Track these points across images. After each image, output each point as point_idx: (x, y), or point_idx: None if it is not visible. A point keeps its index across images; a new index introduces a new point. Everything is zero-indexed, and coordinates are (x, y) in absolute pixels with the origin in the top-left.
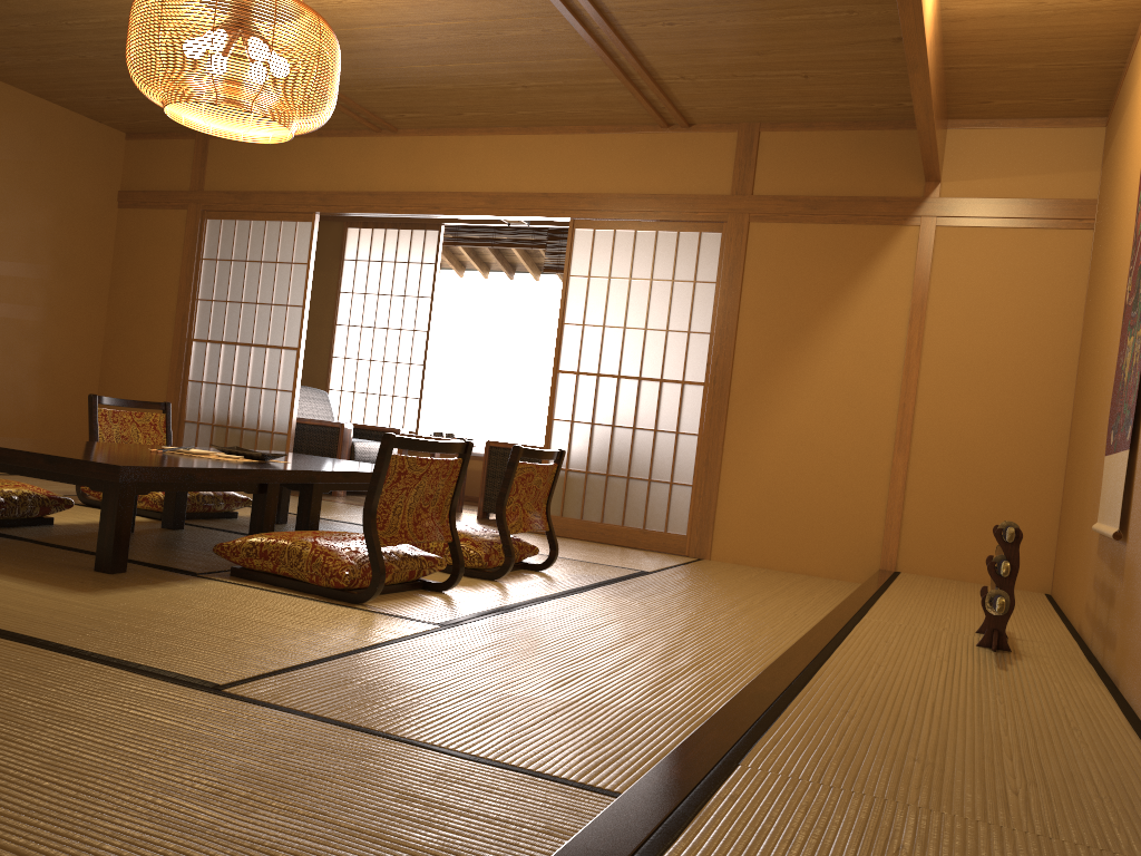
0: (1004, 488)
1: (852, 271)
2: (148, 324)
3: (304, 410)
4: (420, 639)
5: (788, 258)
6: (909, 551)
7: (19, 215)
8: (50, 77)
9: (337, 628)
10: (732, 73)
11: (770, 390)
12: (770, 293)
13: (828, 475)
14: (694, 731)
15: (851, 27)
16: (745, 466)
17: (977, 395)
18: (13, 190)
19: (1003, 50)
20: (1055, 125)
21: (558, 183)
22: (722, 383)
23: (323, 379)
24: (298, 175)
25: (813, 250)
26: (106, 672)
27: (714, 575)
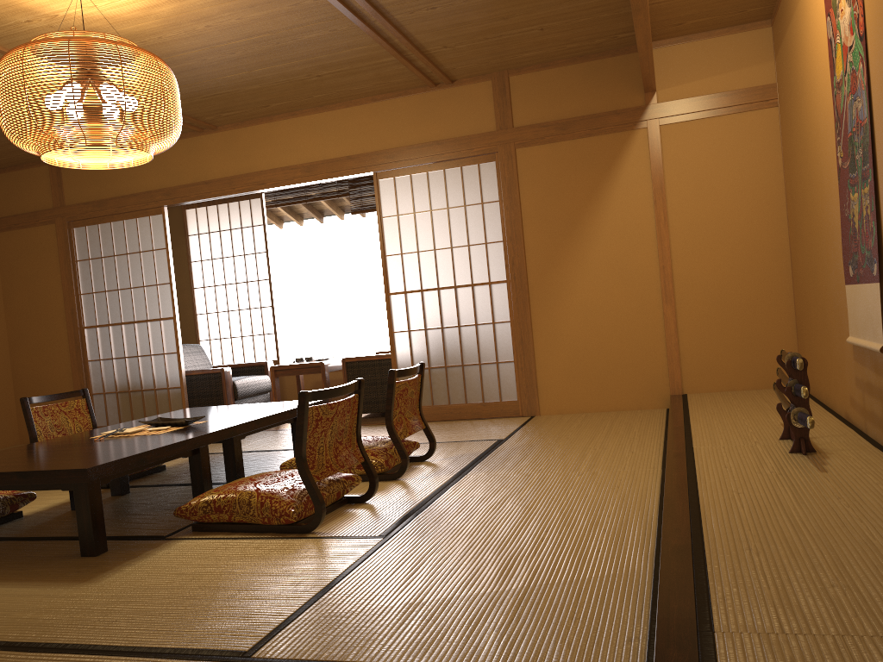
0: (751, 315)
1: (603, 172)
2: (43, 323)
3: (187, 363)
4: (375, 555)
5: (551, 171)
6: (690, 376)
7: None
8: None
9: (305, 562)
10: (484, 36)
11: (559, 276)
12: (543, 201)
13: (617, 332)
14: (658, 605)
15: None
16: (552, 338)
17: (717, 248)
18: None
19: None
20: (734, 31)
21: (357, 146)
22: (521, 278)
23: (193, 333)
24: (142, 178)
25: (570, 161)
26: None
27: (552, 429)
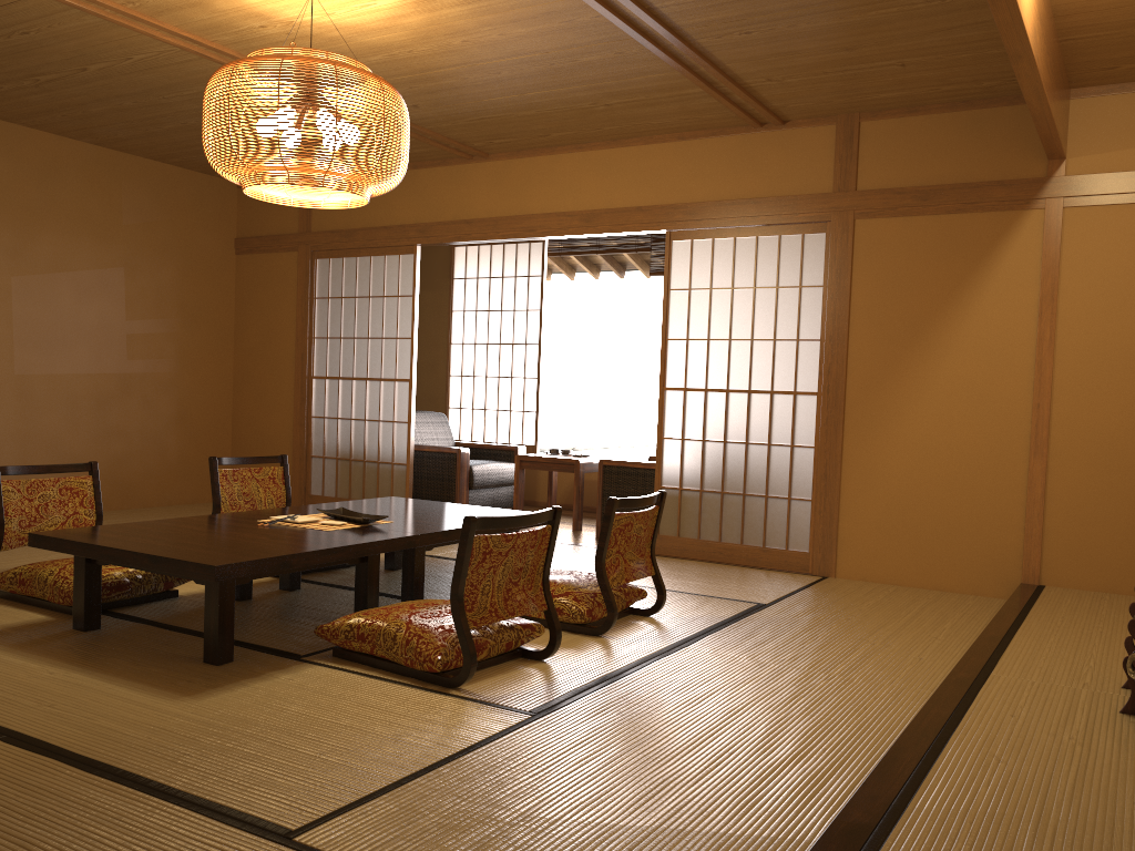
0: None
1: (971, 263)
2: (271, 365)
3: (423, 435)
4: (507, 737)
5: (899, 254)
6: (1054, 562)
7: (145, 275)
8: (160, 143)
9: (424, 728)
10: (821, 70)
11: (888, 397)
12: (882, 294)
13: (958, 484)
14: None
15: (946, 13)
16: (867, 478)
17: (1122, 390)
18: (138, 251)
19: (1125, 16)
20: None
21: (652, 195)
22: (836, 392)
23: (442, 398)
24: (397, 209)
25: (927, 244)
26: (185, 820)
27: (837, 602)
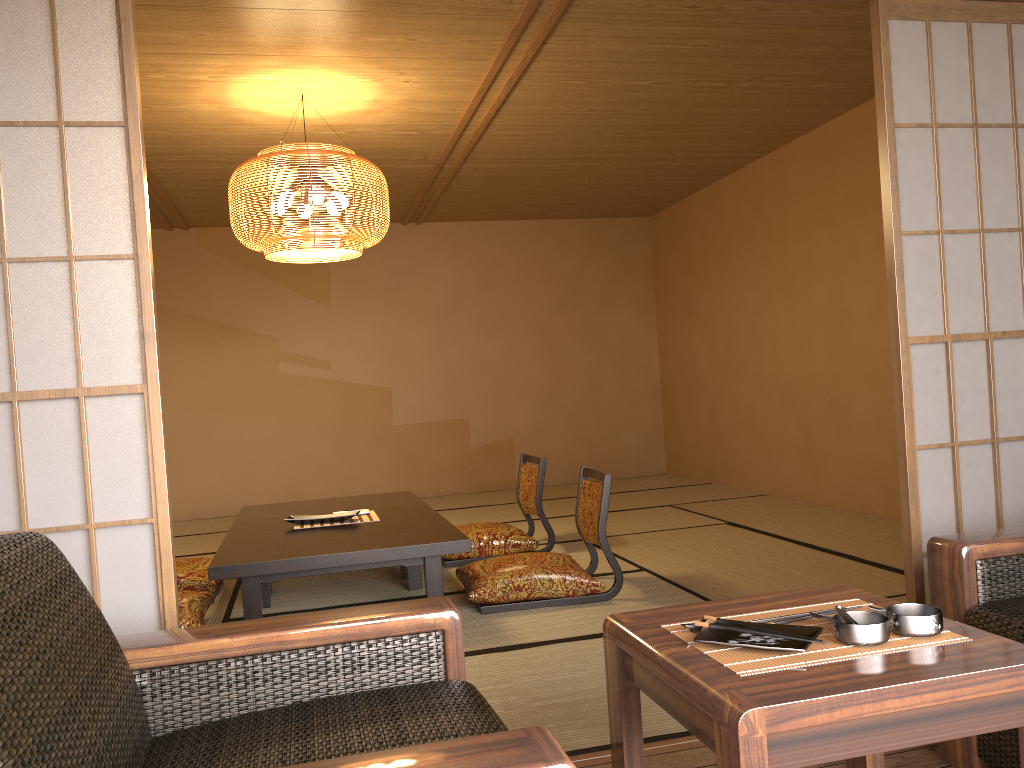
0: None
1: None
2: None
3: None
4: None
5: None
6: None
7: None
8: None
9: None
10: None
11: None
12: None
13: None
14: None
15: None
16: None
17: None
18: None
19: None
20: None
21: None
22: None
23: None
24: None
25: None
26: None
27: None
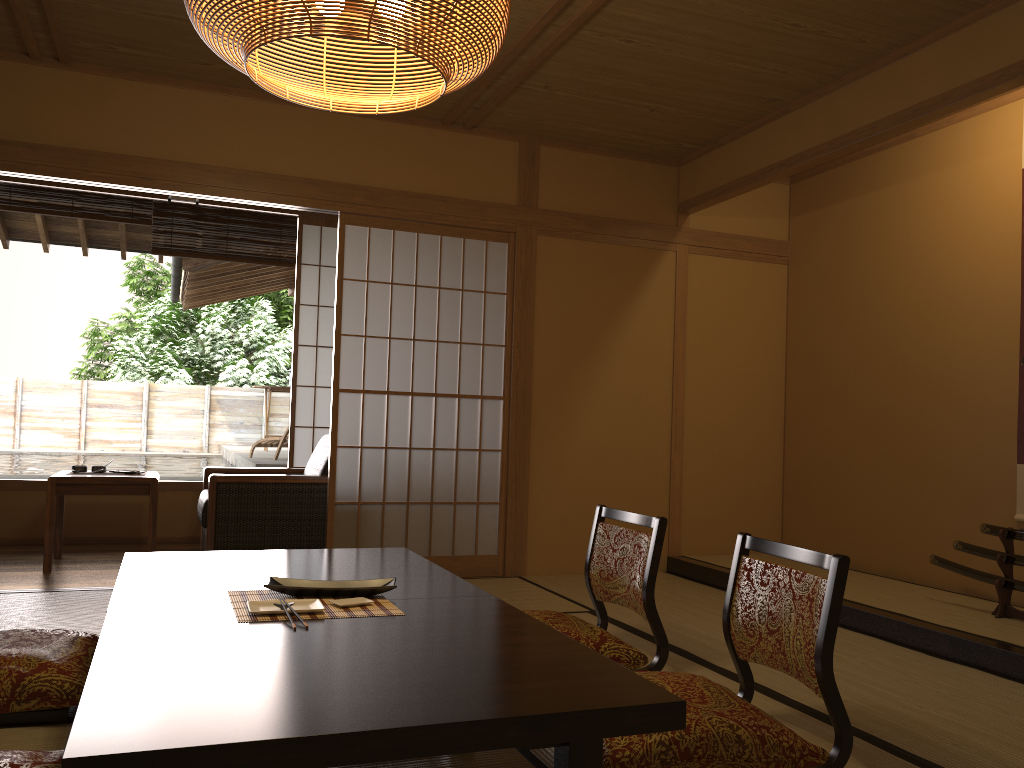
0: (747, 473)
1: (628, 289)
2: None
3: None
4: None
5: (574, 273)
6: (688, 536)
7: None
8: None
9: None
10: (599, 93)
11: (567, 401)
12: (561, 307)
13: (622, 478)
14: None
15: (761, 83)
16: (551, 477)
17: (725, 397)
18: None
19: None
20: None
21: (324, 168)
22: (524, 397)
23: None
24: None
25: (595, 267)
26: None
27: None
